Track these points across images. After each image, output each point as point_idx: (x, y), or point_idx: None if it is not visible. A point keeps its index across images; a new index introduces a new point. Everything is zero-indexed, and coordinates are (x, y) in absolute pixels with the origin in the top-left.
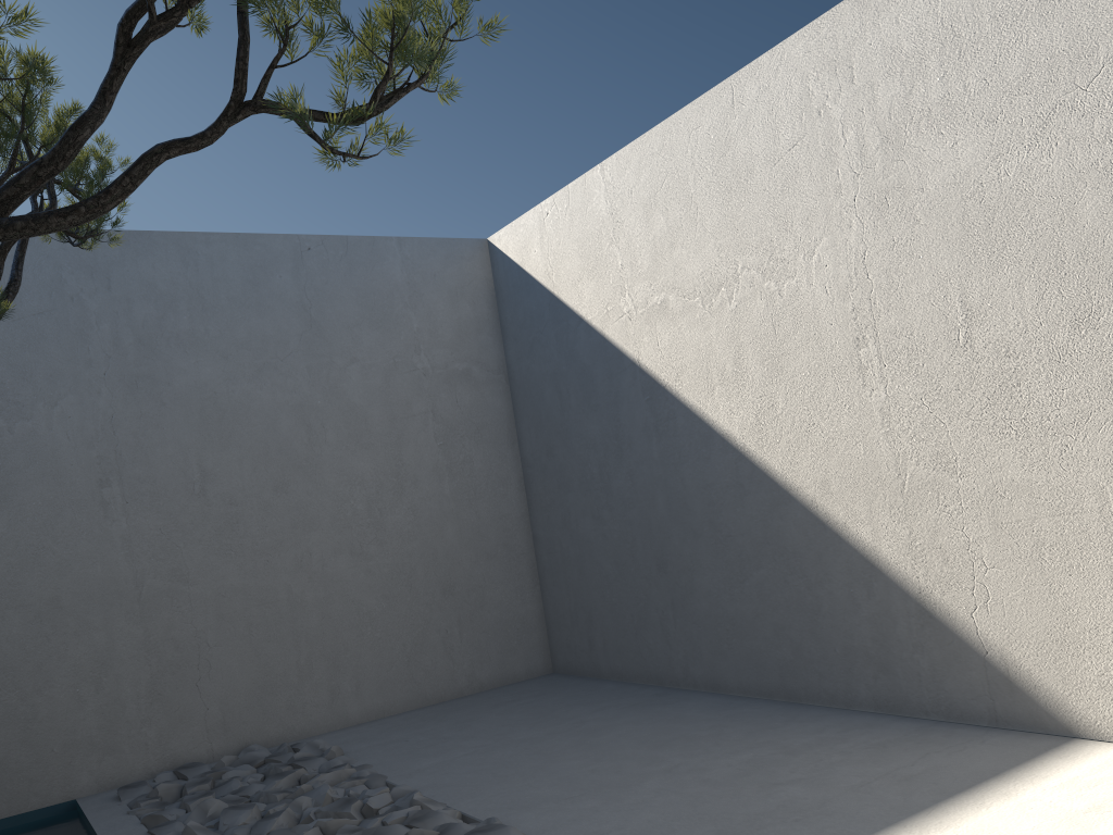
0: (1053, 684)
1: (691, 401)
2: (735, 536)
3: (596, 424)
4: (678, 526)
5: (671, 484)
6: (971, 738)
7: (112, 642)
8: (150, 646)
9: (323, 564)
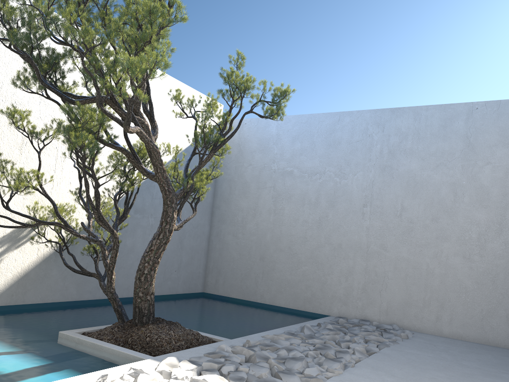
0: None
1: None
2: None
3: None
4: None
5: None
6: None
7: (354, 265)
8: (366, 271)
9: (447, 258)
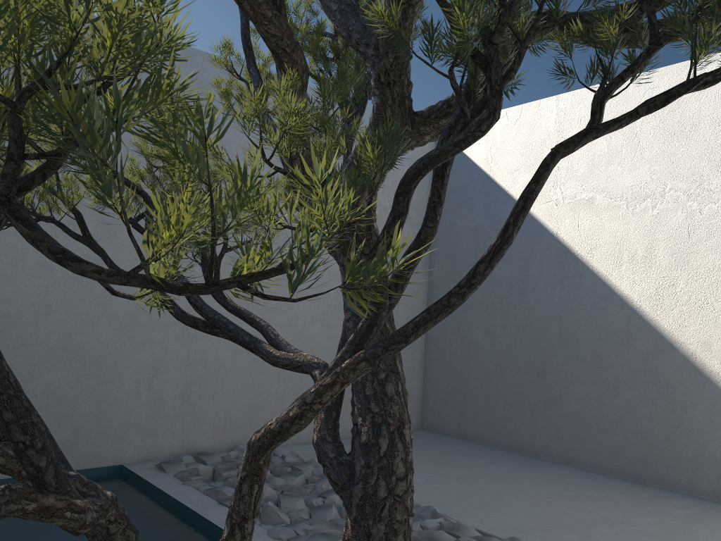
0: None
1: (599, 269)
2: (615, 365)
3: (505, 269)
4: (564, 350)
5: (565, 321)
6: None
7: (165, 354)
8: (188, 362)
9: (303, 327)
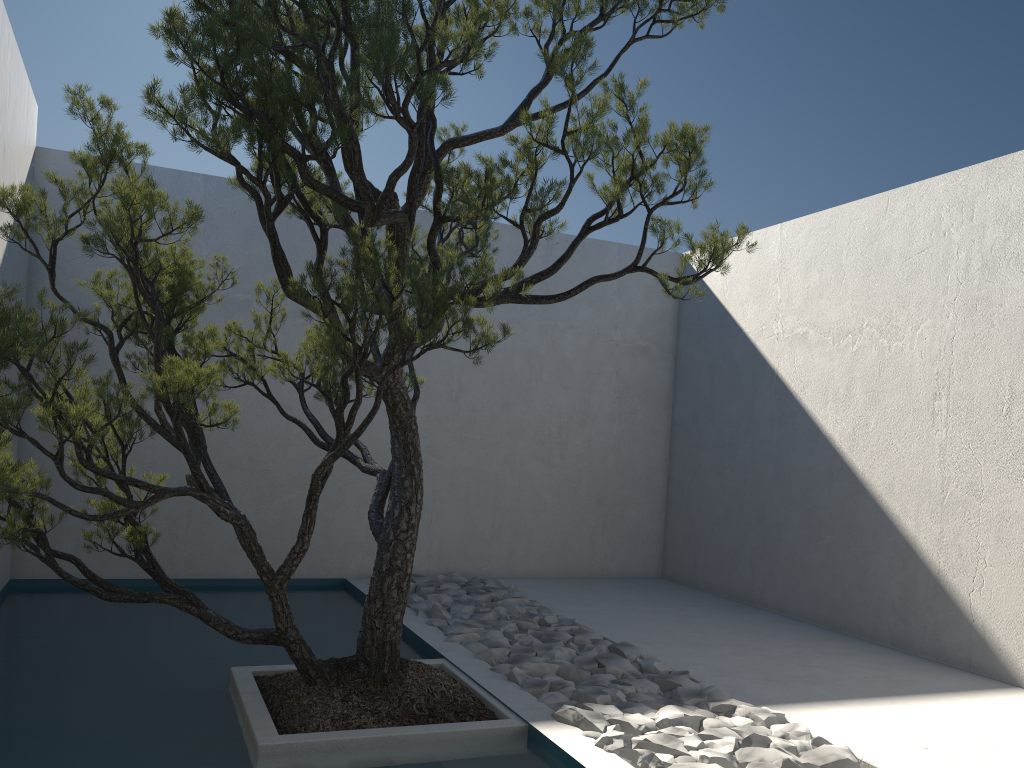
0: (1012, 649)
1: (809, 408)
2: (819, 508)
3: (734, 407)
4: (779, 493)
5: (780, 462)
6: (947, 672)
7: None
8: None
9: (522, 464)
